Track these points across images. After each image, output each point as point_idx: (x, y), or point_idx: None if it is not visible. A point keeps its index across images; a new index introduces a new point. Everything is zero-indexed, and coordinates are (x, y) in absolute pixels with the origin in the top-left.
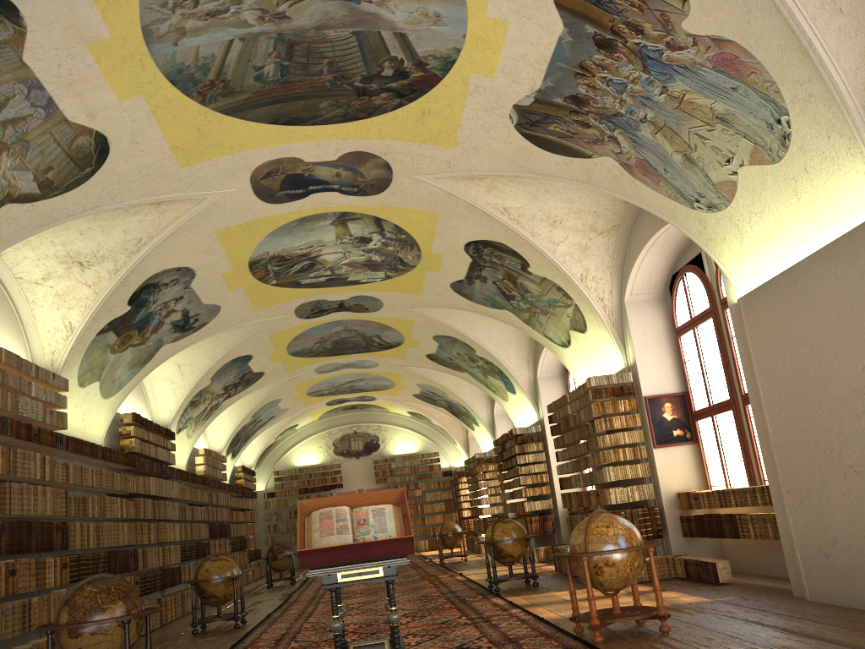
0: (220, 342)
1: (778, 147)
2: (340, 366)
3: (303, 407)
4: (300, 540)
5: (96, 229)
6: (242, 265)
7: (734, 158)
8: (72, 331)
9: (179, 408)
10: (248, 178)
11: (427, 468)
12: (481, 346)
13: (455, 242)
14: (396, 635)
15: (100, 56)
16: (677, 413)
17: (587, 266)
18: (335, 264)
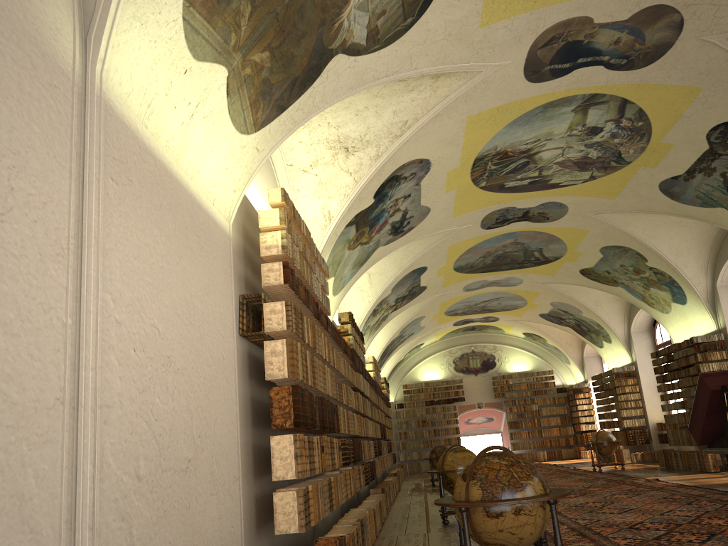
0: (408, 252)
1: None
2: (486, 284)
3: (435, 326)
4: None
5: (371, 109)
6: (468, 162)
7: None
8: (329, 220)
9: (366, 315)
10: (528, 47)
11: (542, 385)
12: (657, 255)
13: (700, 126)
14: None
15: None
16: None
17: None
18: (548, 163)
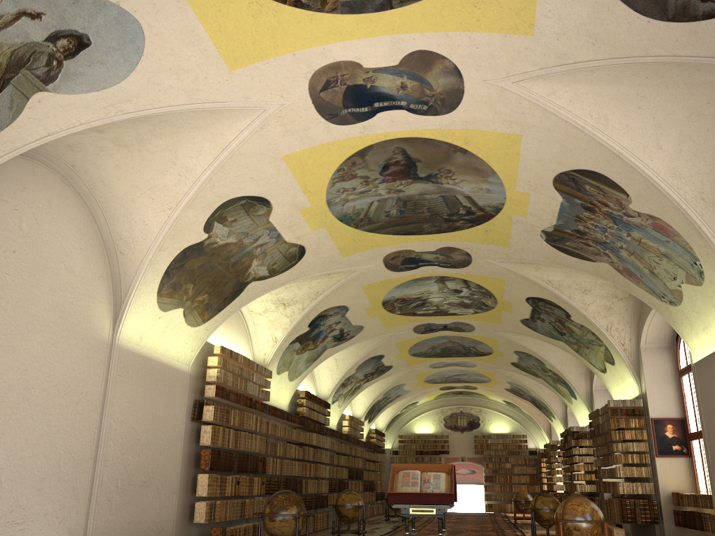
0: (362, 346)
1: (698, 277)
2: (447, 364)
3: (422, 390)
4: (390, 486)
5: (294, 286)
6: (378, 303)
7: (677, 277)
8: (276, 342)
9: (334, 387)
10: (381, 260)
11: (516, 447)
12: (548, 362)
13: (519, 296)
14: None
15: (305, 214)
16: (677, 433)
17: (611, 320)
18: (439, 303)
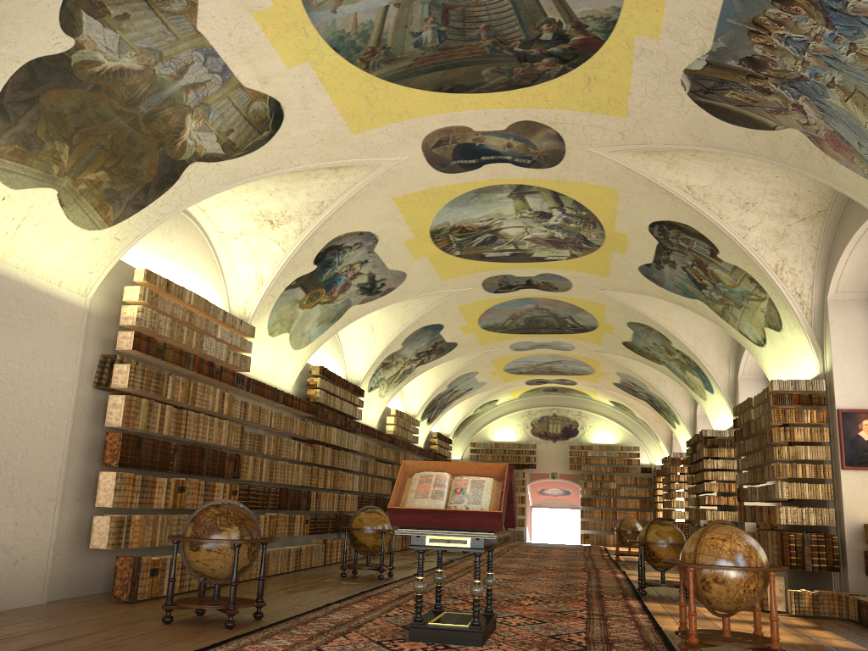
0: (410, 309)
1: None
2: (535, 345)
3: (502, 383)
4: (393, 497)
5: (283, 190)
6: (424, 234)
7: None
8: (262, 284)
9: (370, 368)
10: (420, 146)
11: (625, 462)
12: (676, 338)
13: (639, 221)
14: (476, 608)
15: (265, 24)
16: None
17: (784, 256)
18: (518, 238)
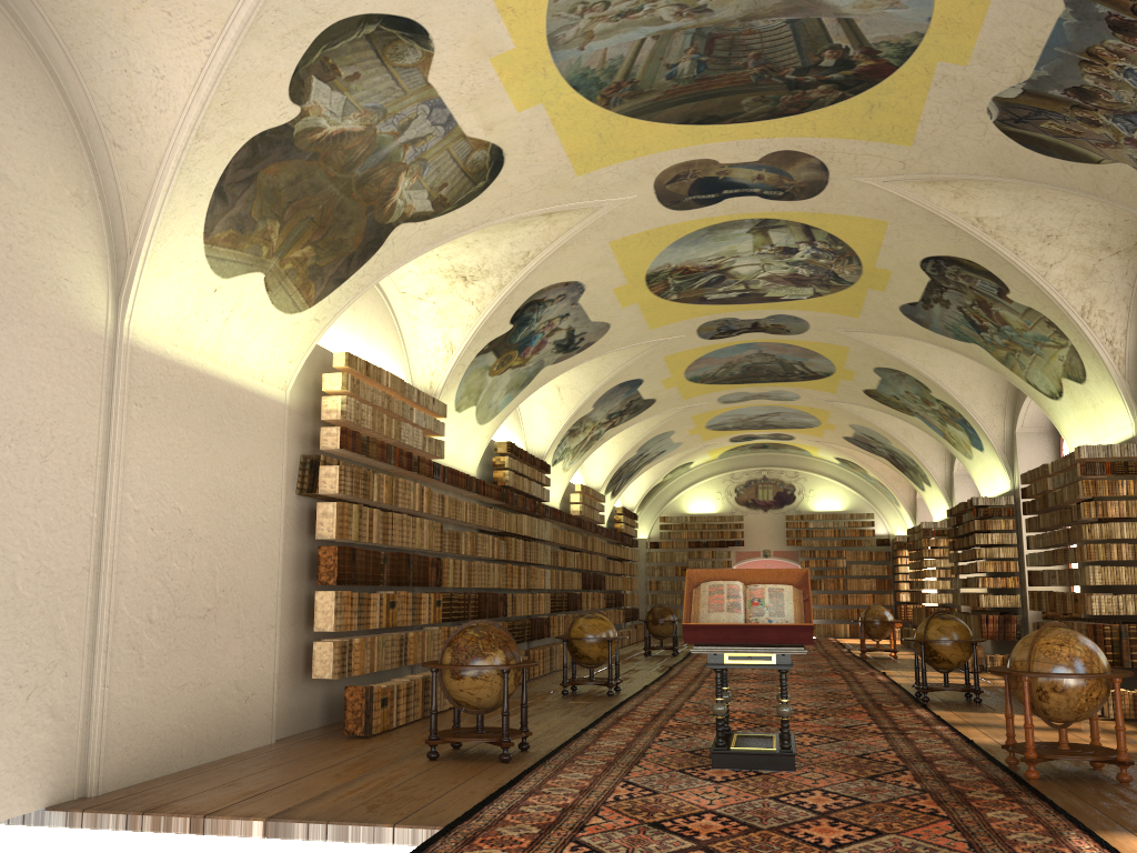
0: (606, 364)
1: None
2: (749, 396)
3: (700, 442)
4: (685, 613)
5: (483, 241)
6: (638, 279)
7: None
8: (452, 352)
9: (556, 437)
10: (652, 184)
11: (856, 533)
12: (938, 386)
13: (908, 256)
14: (785, 729)
15: (502, 68)
16: None
17: (1092, 296)
18: (750, 277)
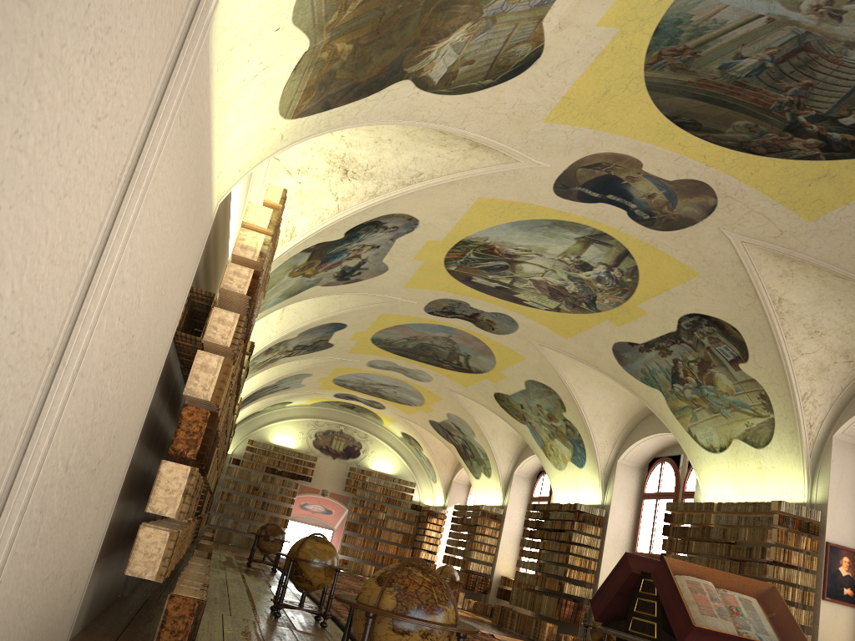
0: (338, 302)
1: None
2: (393, 367)
3: (315, 389)
4: (690, 611)
5: (393, 144)
6: (453, 240)
7: None
8: (290, 238)
9: (259, 351)
10: (573, 161)
11: (399, 495)
12: (578, 410)
13: (679, 307)
14: None
15: None
16: (852, 571)
17: (815, 387)
18: (525, 276)
